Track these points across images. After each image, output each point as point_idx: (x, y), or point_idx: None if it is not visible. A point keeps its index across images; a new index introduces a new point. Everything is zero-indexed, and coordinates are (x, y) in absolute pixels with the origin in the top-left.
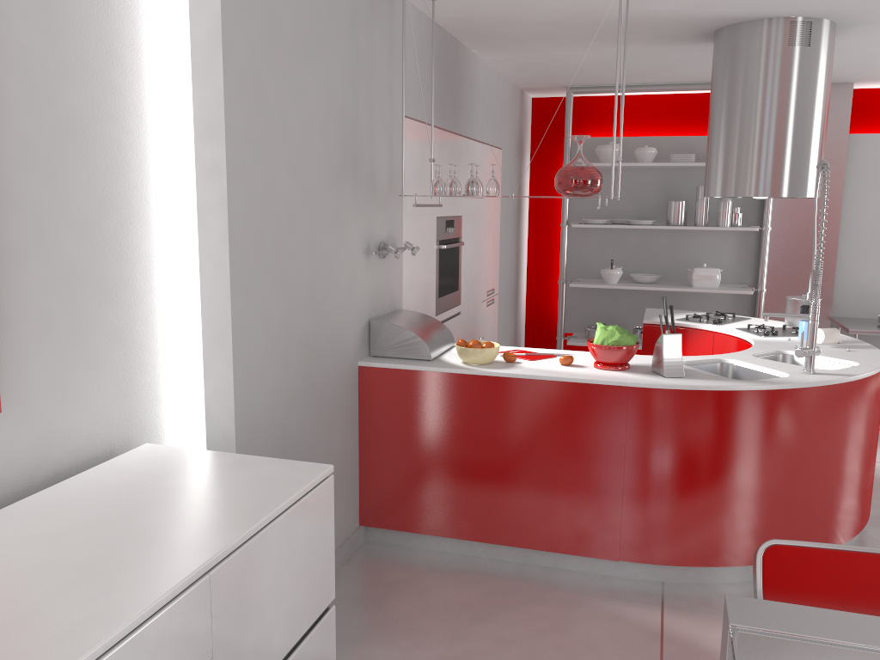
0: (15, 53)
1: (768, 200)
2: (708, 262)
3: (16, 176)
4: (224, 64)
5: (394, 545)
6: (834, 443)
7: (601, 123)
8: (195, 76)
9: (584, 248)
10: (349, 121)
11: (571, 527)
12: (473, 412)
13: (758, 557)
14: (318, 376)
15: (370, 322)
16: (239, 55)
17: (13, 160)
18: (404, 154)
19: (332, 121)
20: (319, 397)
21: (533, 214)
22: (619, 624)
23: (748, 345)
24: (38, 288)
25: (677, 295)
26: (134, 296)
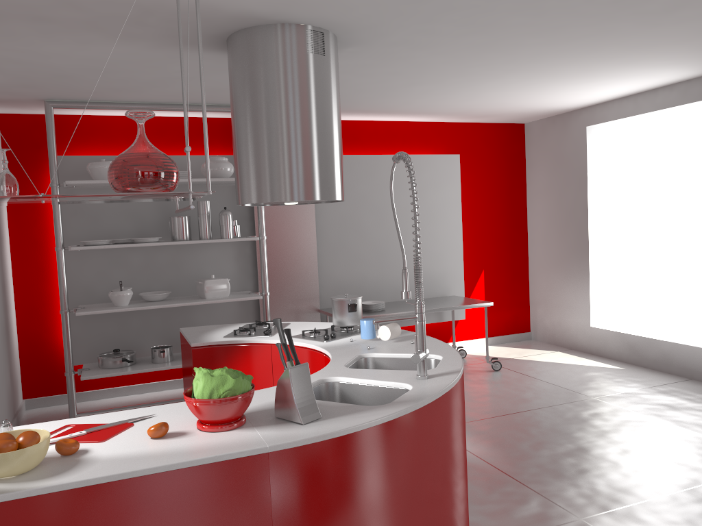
0: None
1: (261, 212)
2: (212, 273)
3: None
4: None
5: None
6: (459, 448)
7: (85, 142)
8: None
9: (84, 272)
10: None
11: None
12: None
13: None
14: None
15: None
16: None
17: None
18: None
19: None
20: None
21: (15, 240)
22: None
23: (315, 353)
24: None
25: (187, 308)
26: None
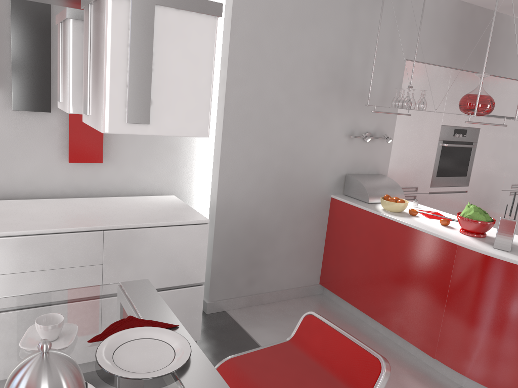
0: None
1: None
2: None
3: None
4: (231, 32)
5: (332, 301)
6: None
7: None
8: (223, 37)
9: None
10: (341, 61)
11: (412, 325)
12: (375, 237)
13: (301, 317)
14: (290, 193)
15: (346, 175)
16: (243, 27)
17: None
18: (371, 81)
19: (323, 61)
20: (289, 204)
21: None
22: (396, 387)
23: None
24: None
25: None
26: None
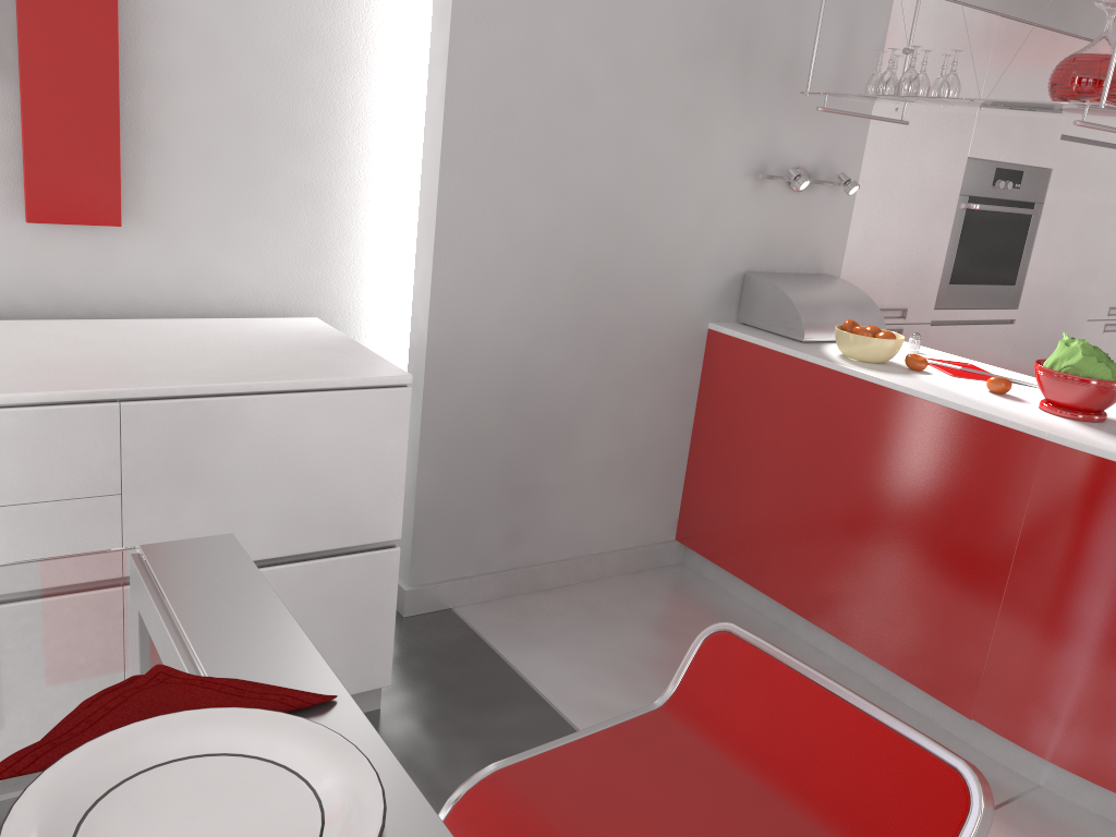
0: None
1: None
2: None
3: None
4: None
5: (707, 580)
6: None
7: None
8: None
9: None
10: None
11: (914, 638)
12: (821, 425)
13: (696, 640)
14: (610, 318)
15: (745, 275)
16: None
17: None
18: (819, 30)
19: None
20: (608, 345)
21: None
22: None
23: None
24: (201, 116)
25: None
26: (340, 154)
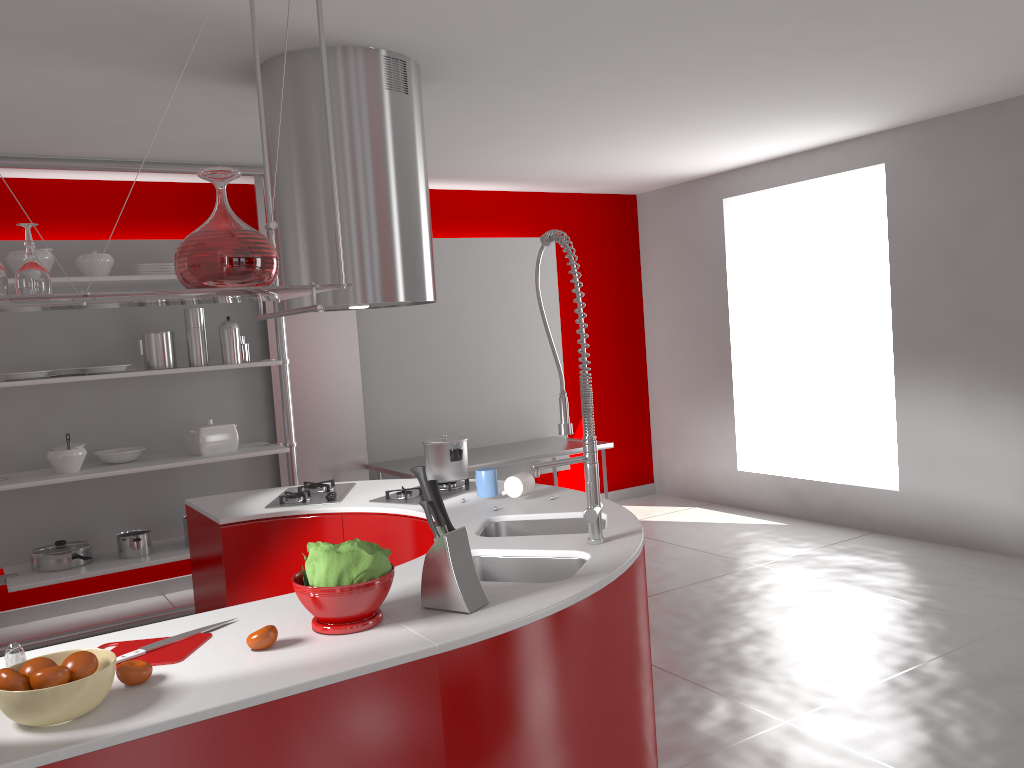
0: None
1: (281, 323)
2: (206, 418)
3: None
4: None
5: None
6: (648, 636)
7: None
8: None
9: (1, 423)
10: None
11: None
12: None
13: None
14: None
15: None
16: None
17: None
18: None
19: None
20: None
21: None
22: None
23: (414, 521)
24: None
25: (169, 472)
26: None
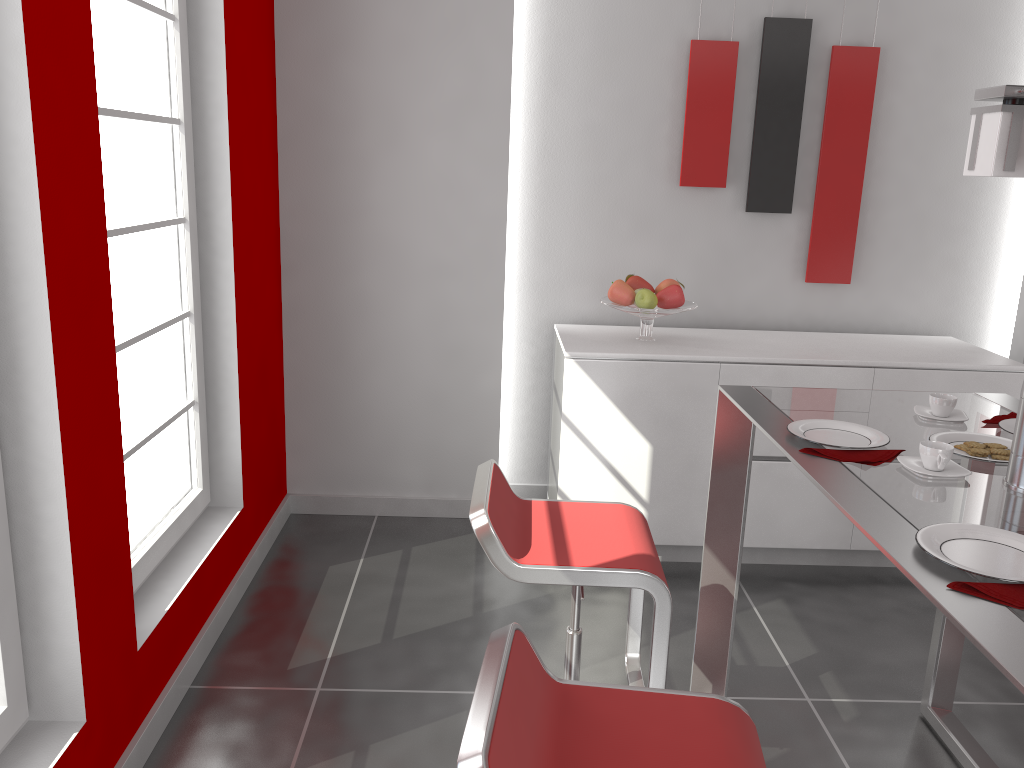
0: (910, 90)
1: None
2: None
3: (895, 159)
4: None
5: None
6: None
7: None
8: None
9: None
10: None
11: None
12: None
13: None
14: None
15: None
16: None
17: (895, 150)
18: None
19: None
20: None
21: None
22: None
23: None
24: (895, 223)
25: None
26: (973, 240)
